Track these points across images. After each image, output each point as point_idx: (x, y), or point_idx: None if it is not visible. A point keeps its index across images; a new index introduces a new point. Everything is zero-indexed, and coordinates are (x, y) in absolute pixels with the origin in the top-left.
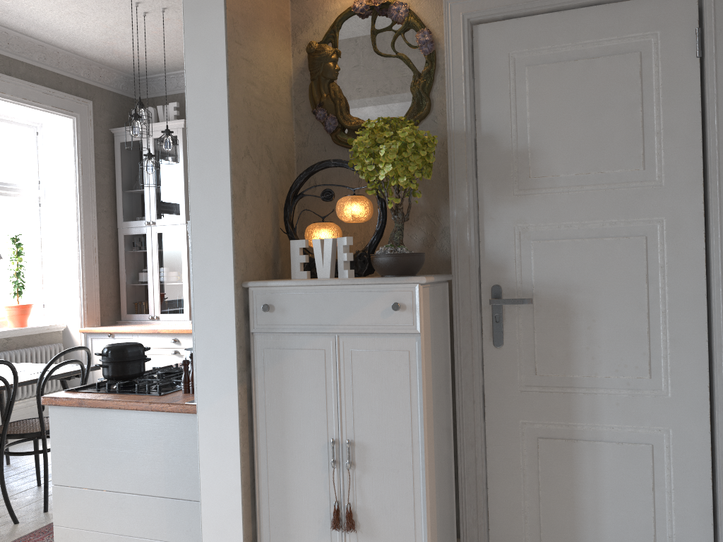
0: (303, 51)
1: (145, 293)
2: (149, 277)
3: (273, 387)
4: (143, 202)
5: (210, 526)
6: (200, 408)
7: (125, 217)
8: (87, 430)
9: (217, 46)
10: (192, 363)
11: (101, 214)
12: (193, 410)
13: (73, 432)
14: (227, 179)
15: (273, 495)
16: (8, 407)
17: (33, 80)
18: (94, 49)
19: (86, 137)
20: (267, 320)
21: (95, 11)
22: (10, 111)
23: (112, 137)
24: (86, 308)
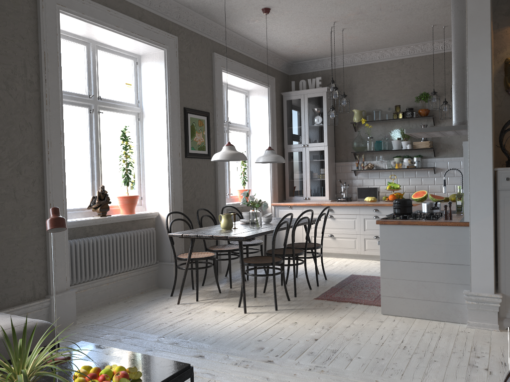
0: (500, 62)
1: (300, 185)
2: (303, 176)
3: (509, 213)
4: (300, 134)
5: (475, 274)
6: (471, 223)
7: (288, 142)
8: (401, 235)
9: (486, 65)
10: (450, 206)
11: (277, 140)
12: (463, 224)
13: (393, 236)
14: (490, 123)
15: (507, 260)
16: (308, 233)
17: (255, 68)
18: (285, 50)
19: (272, 98)
20: (507, 184)
21: (305, 32)
22: (241, 85)
23: (280, 97)
24: (273, 192)
